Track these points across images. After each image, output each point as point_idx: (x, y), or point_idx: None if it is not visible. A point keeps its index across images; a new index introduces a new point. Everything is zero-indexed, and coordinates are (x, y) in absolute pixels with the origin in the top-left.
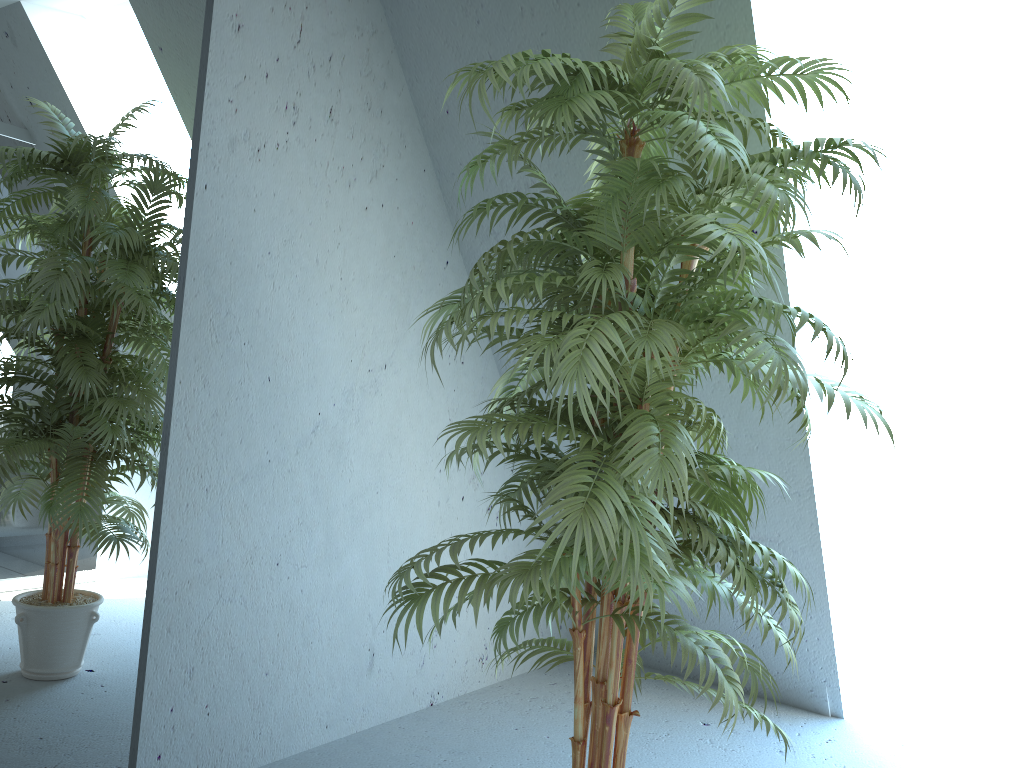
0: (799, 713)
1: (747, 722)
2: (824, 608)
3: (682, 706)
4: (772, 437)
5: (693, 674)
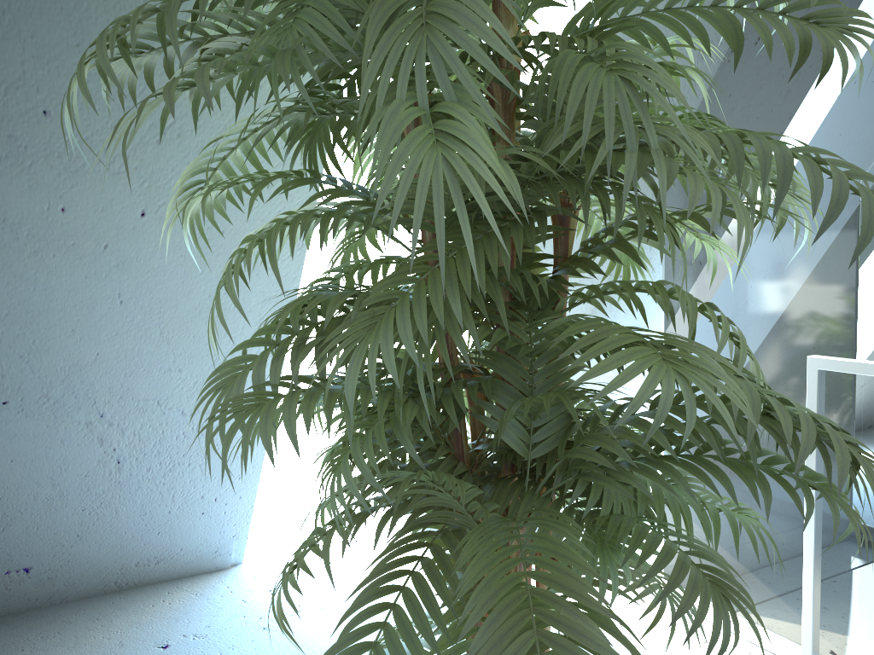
0: (207, 580)
1: (190, 618)
2: (258, 464)
3: (109, 642)
4: (258, 290)
5: (62, 598)
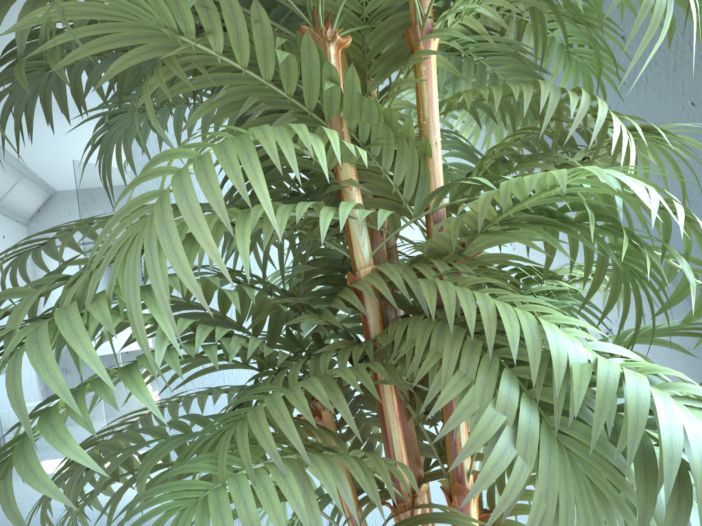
0: None
1: None
2: None
3: None
4: None
5: None
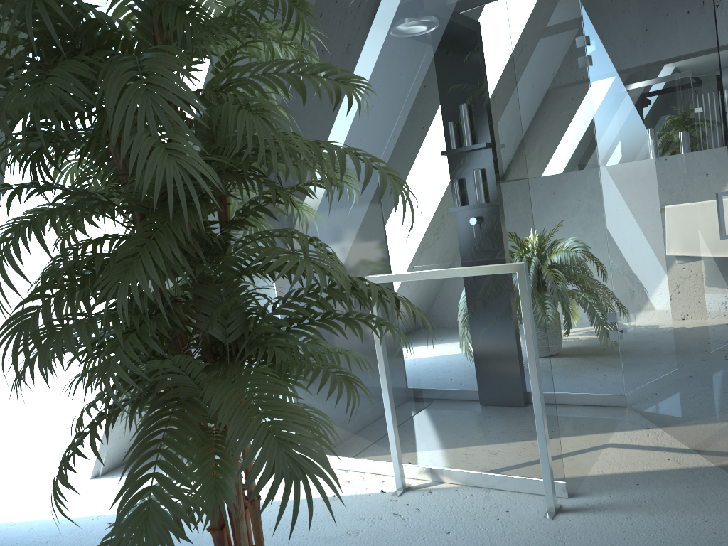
0: None
1: None
2: None
3: None
4: None
5: None
